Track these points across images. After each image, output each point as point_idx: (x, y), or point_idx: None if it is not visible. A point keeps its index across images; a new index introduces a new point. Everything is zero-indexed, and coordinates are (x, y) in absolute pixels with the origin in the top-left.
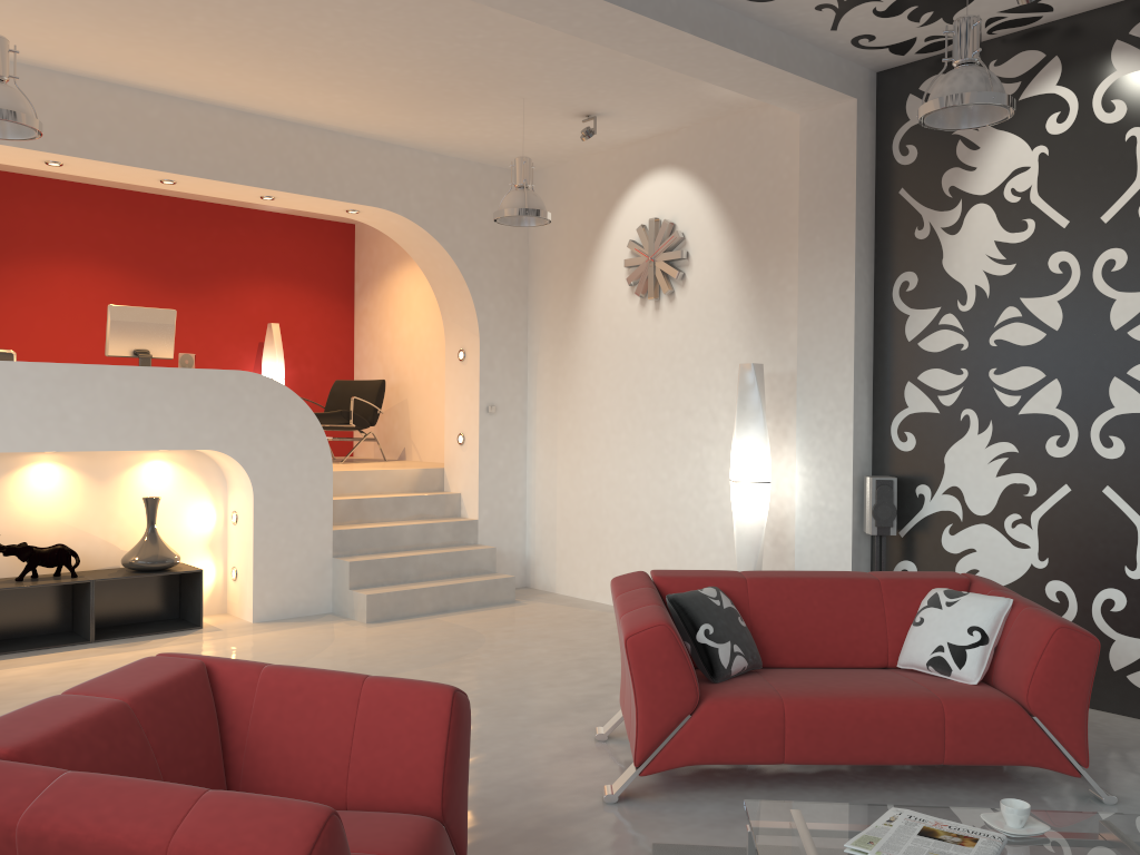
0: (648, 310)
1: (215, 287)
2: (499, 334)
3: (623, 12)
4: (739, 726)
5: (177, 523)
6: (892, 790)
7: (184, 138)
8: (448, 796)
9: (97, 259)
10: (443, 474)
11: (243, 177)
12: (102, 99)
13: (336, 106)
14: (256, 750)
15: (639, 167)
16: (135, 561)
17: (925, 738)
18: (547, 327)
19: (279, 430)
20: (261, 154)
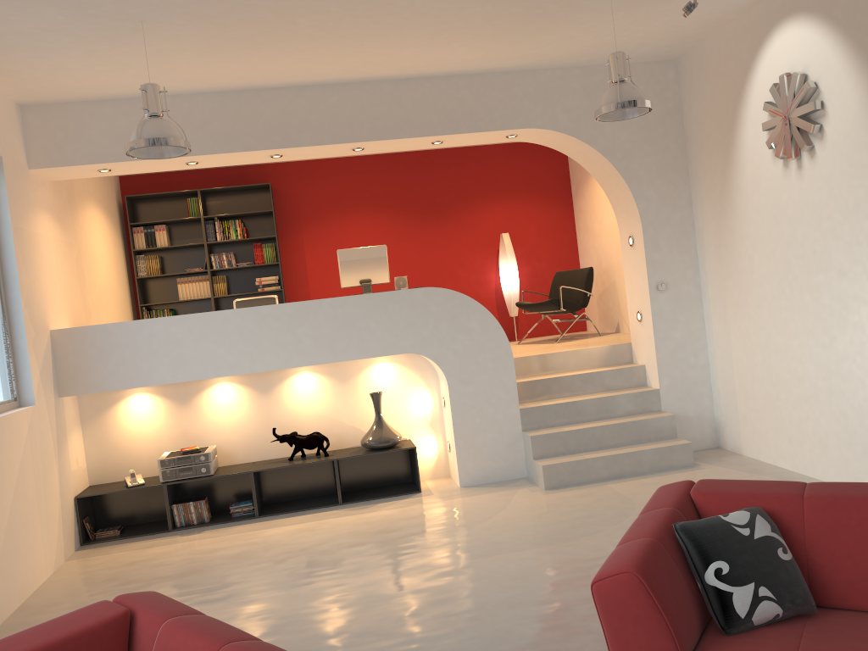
0: (791, 170)
1: (458, 213)
2: (661, 217)
3: None
4: None
5: (403, 409)
6: None
7: (358, 113)
8: None
9: (371, 209)
10: (631, 348)
11: (407, 132)
12: (295, 100)
13: (462, 53)
14: None
15: (767, 24)
16: (366, 442)
17: None
18: (707, 202)
19: (463, 330)
20: (420, 109)
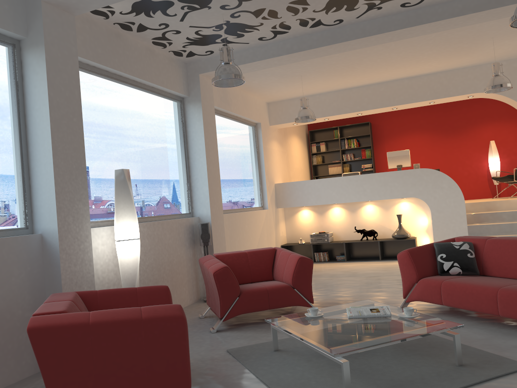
0: None
1: (466, 131)
2: None
3: (434, 23)
4: (427, 288)
5: (413, 223)
6: (498, 327)
7: (392, 94)
8: (294, 281)
9: (419, 131)
10: None
11: (415, 100)
12: (366, 91)
13: (435, 65)
14: (276, 268)
15: None
16: (393, 235)
17: (489, 303)
18: None
19: (439, 188)
20: (421, 89)
